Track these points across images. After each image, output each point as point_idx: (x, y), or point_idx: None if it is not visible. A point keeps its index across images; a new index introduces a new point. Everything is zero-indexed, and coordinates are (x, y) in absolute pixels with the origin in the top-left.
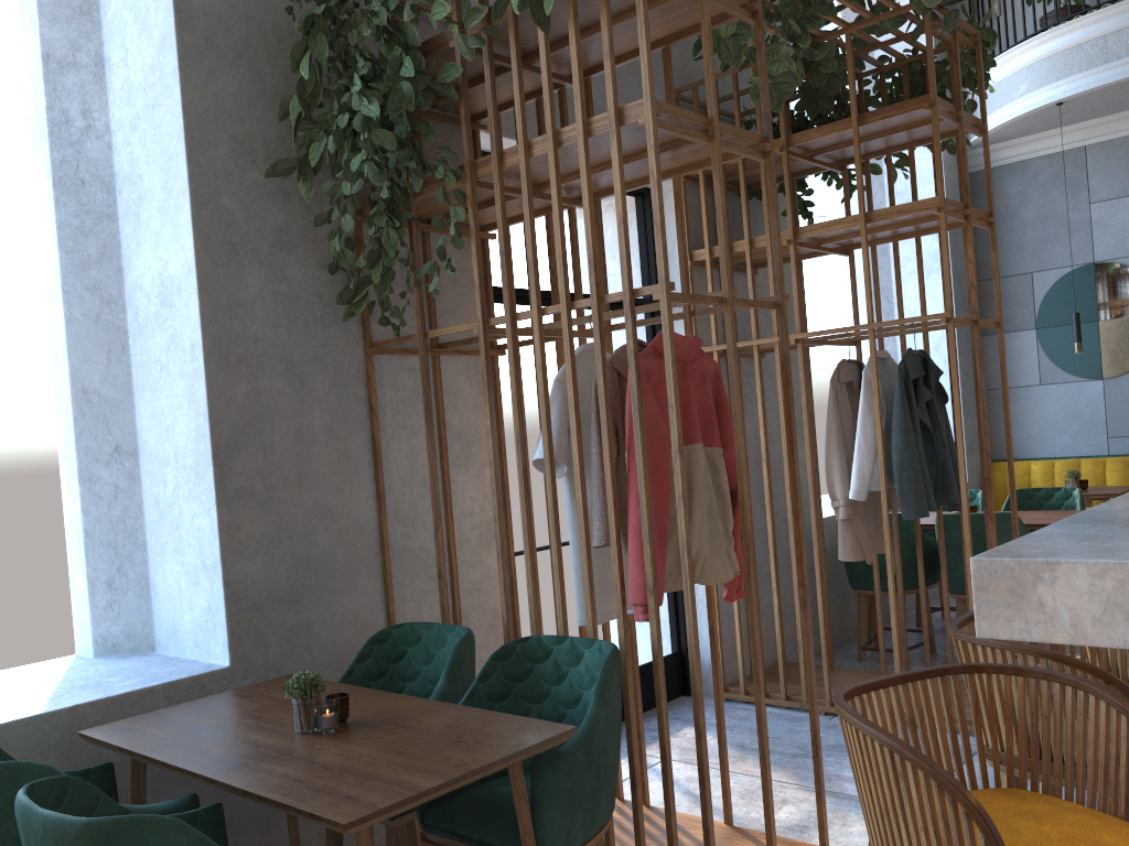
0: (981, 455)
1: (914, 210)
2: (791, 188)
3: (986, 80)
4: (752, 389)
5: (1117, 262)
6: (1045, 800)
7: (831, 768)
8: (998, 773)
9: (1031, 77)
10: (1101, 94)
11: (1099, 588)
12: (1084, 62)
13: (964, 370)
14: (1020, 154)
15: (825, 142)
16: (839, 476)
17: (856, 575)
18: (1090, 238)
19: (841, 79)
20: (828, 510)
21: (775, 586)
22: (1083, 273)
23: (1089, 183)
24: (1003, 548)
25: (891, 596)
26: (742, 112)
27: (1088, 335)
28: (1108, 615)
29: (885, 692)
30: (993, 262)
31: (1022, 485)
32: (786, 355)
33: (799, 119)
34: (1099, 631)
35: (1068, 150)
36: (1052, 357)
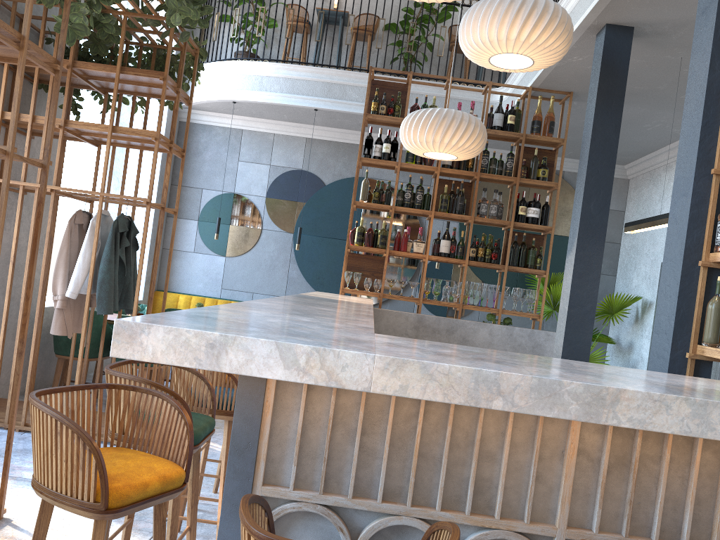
0: (151, 284)
1: (142, 135)
2: (69, 94)
3: (197, 76)
4: (13, 213)
5: (245, 196)
6: (133, 451)
7: (16, 463)
8: (113, 440)
9: (224, 82)
10: (255, 105)
11: (167, 338)
12: (250, 85)
13: (154, 234)
14: (210, 121)
15: (97, 74)
16: (62, 281)
17: (60, 346)
18: (235, 179)
19: (116, 40)
20: (50, 303)
21: (1, 345)
22: (228, 197)
23: (241, 150)
24: (132, 317)
25: (79, 359)
26: (46, 31)
27: (224, 231)
28: (168, 350)
29: (61, 394)
30: (180, 178)
31: (173, 307)
32: (43, 198)
33: (85, 52)
34: (163, 357)
35: (234, 128)
36: (203, 238)
